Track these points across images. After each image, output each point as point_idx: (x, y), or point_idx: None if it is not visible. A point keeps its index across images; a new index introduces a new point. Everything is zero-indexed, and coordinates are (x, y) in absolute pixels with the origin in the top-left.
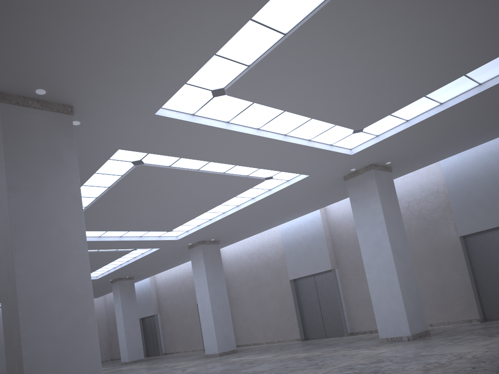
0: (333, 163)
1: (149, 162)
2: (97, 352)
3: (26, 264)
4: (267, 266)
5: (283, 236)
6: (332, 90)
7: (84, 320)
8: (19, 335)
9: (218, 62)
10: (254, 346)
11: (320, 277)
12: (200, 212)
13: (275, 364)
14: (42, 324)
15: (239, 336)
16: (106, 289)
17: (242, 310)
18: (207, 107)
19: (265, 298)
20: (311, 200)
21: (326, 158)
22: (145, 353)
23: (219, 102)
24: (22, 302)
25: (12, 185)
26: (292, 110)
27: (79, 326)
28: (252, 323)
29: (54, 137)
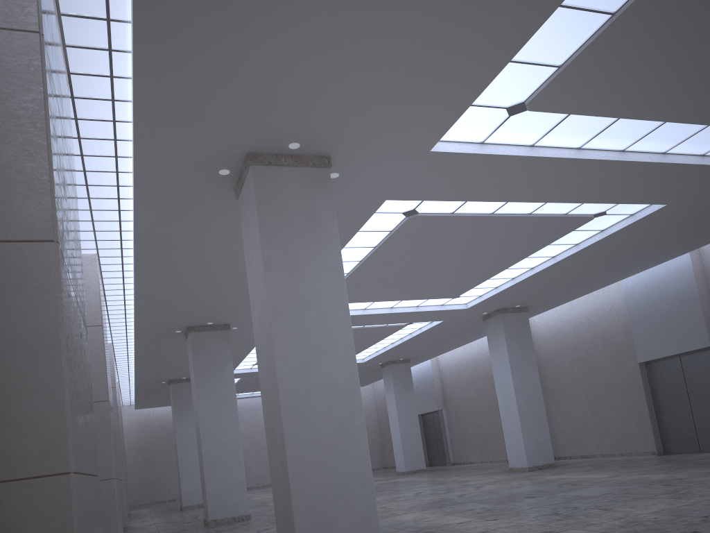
0: (708, 183)
1: (425, 211)
2: (367, 460)
3: (286, 354)
4: (602, 342)
5: (627, 296)
6: (697, 77)
7: (351, 421)
8: (282, 437)
9: (514, 70)
10: (582, 460)
11: (691, 358)
12: (497, 270)
13: (610, 488)
14: (305, 424)
15: (560, 444)
16: (375, 374)
17: (564, 407)
18: (501, 130)
19: (600, 390)
20: (673, 240)
21: (695, 176)
22: (427, 461)
23: (517, 121)
24: (283, 399)
25: (268, 263)
26: (632, 115)
27: (345, 427)
28: (579, 426)
29: (310, 198)
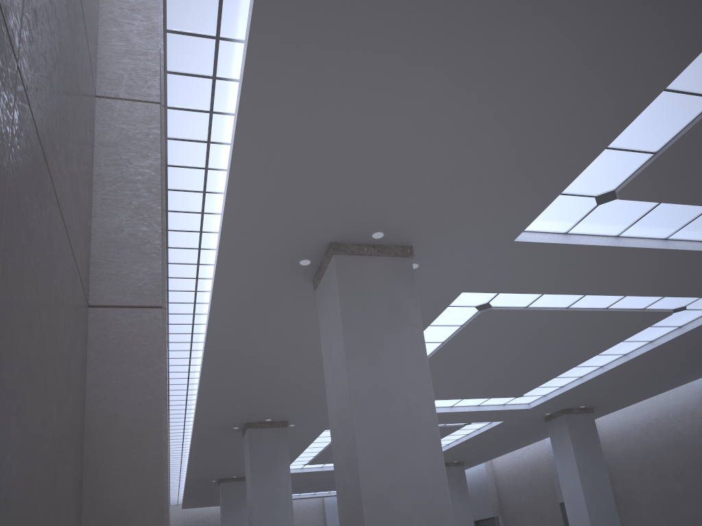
0: None
1: (498, 304)
2: None
3: (368, 447)
4: (676, 446)
5: None
6: None
7: (439, 523)
8: None
9: (608, 157)
10: None
11: None
12: (566, 367)
13: None
14: (389, 525)
15: None
16: None
17: (637, 516)
18: (587, 220)
19: (677, 498)
20: None
21: None
22: None
23: (605, 211)
24: (366, 497)
25: (350, 351)
26: None
27: None
28: None
29: (393, 287)
